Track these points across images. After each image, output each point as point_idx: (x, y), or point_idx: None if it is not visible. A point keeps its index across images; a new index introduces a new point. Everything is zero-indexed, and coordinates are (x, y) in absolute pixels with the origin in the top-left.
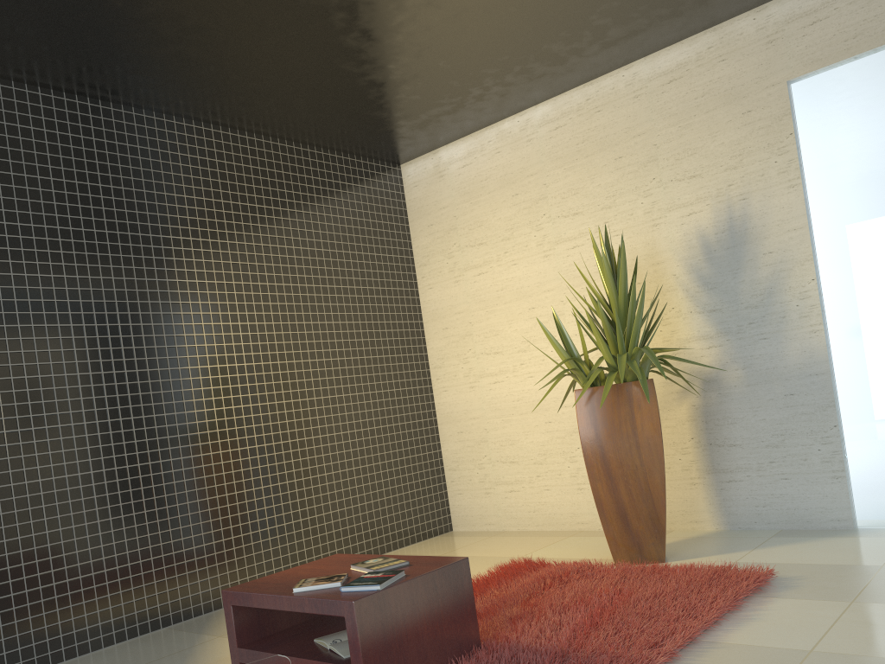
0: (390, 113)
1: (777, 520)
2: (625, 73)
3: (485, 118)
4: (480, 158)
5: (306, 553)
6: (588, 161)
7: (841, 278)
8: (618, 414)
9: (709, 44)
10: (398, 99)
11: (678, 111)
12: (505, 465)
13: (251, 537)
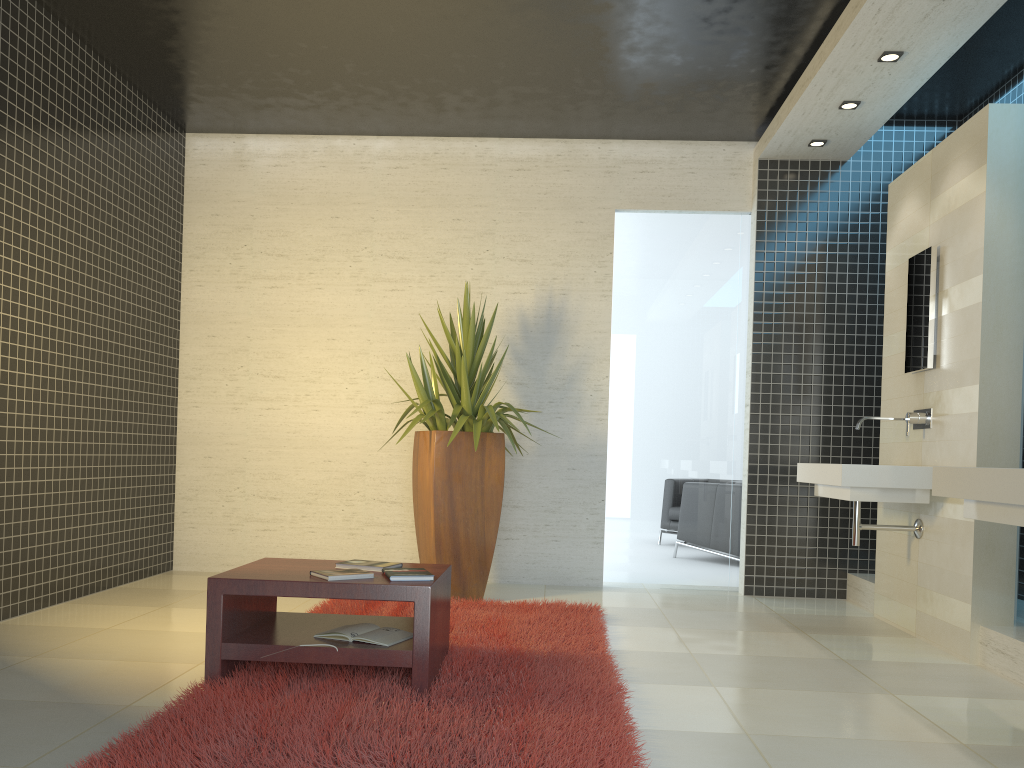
0: (244, 83)
1: (542, 576)
2: (478, 145)
3: (322, 127)
4: (299, 164)
5: (50, 574)
6: (424, 211)
7: (626, 381)
8: (471, 460)
9: (559, 152)
10: (270, 75)
11: (521, 199)
12: (263, 501)
13: (3, 543)
